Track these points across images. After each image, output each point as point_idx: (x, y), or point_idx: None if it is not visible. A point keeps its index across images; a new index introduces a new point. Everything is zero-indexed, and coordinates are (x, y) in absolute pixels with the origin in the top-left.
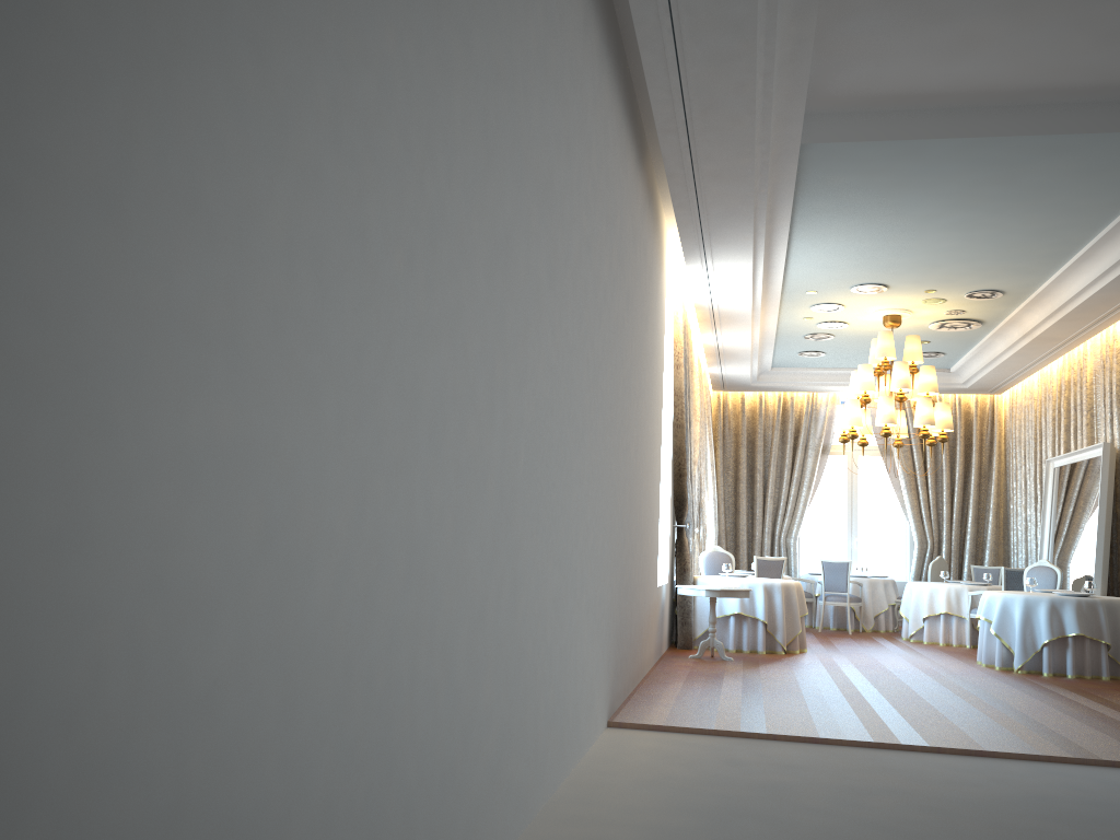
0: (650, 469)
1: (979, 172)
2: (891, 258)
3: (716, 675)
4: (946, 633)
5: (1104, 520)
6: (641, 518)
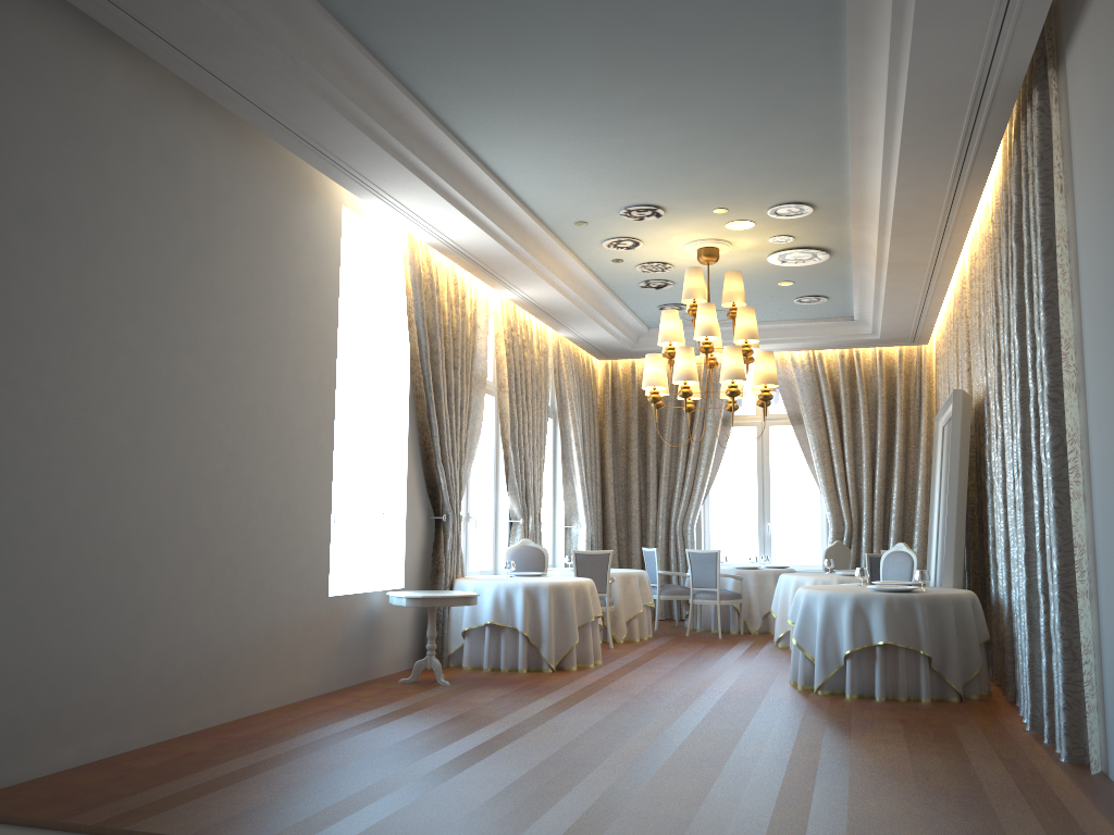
0: (253, 449)
1: (587, 10)
2: (623, 165)
3: (358, 711)
4: None
5: (956, 489)
6: (193, 513)
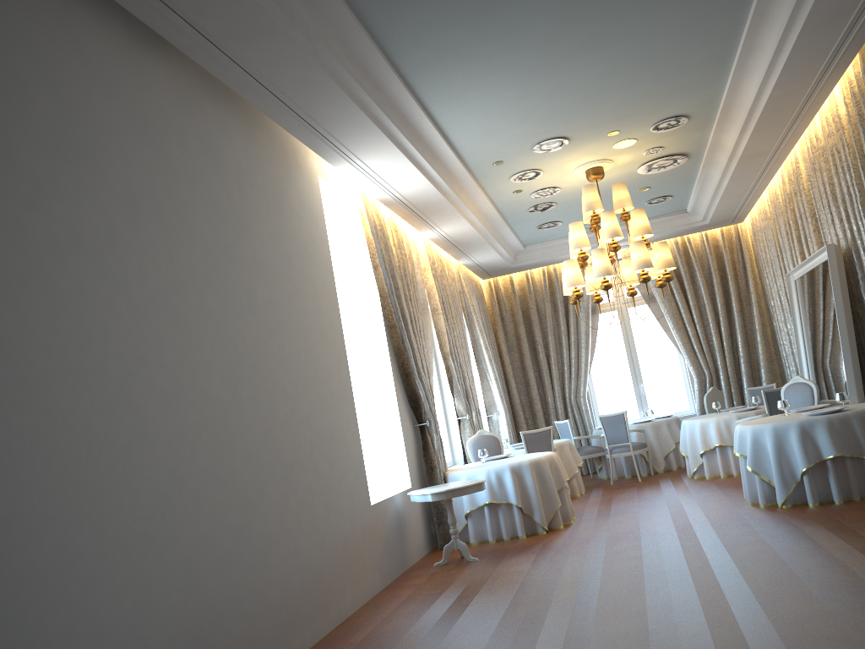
0: (305, 390)
1: None
2: (548, 104)
3: (433, 597)
4: (725, 465)
5: (844, 324)
6: (279, 453)
